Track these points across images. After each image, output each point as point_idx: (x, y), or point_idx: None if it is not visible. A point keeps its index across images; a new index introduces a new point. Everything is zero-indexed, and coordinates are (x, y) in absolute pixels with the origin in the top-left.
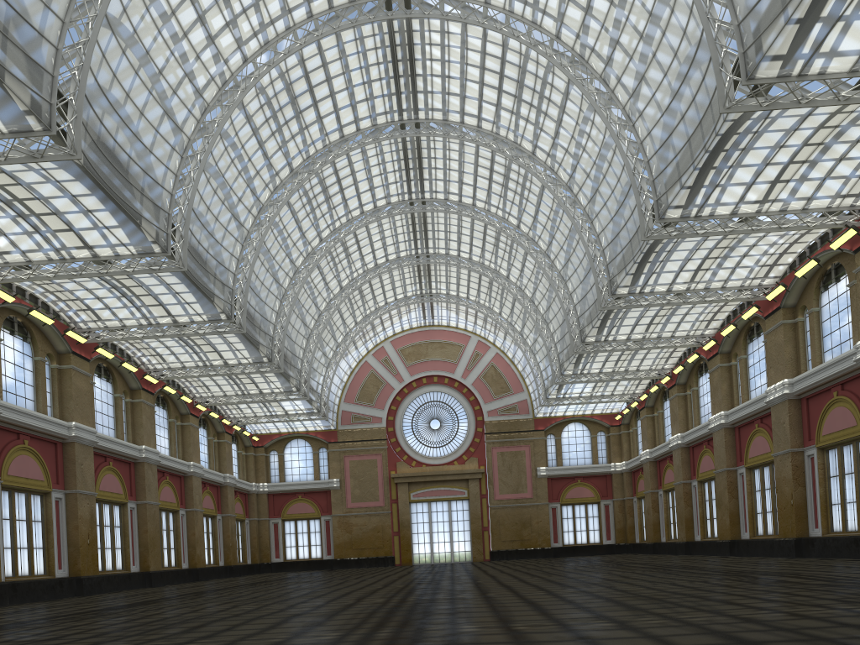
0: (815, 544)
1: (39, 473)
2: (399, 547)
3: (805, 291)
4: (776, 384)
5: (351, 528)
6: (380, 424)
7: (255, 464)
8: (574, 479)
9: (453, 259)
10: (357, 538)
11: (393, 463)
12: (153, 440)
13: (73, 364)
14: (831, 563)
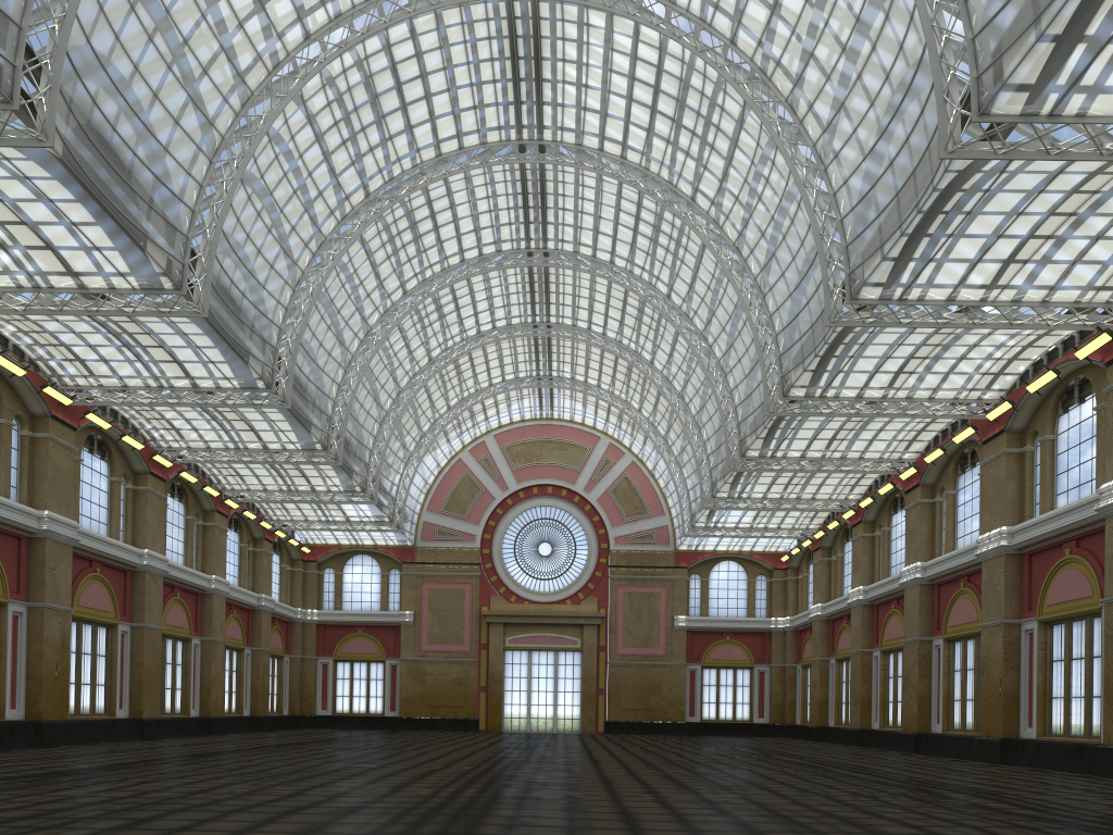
0: (1026, 749)
1: None
2: (486, 707)
3: (1039, 411)
4: (991, 532)
5: (424, 678)
6: (472, 543)
7: (303, 584)
8: (722, 635)
9: (581, 333)
10: (431, 692)
11: (486, 596)
12: (160, 543)
13: (52, 432)
14: (1046, 778)
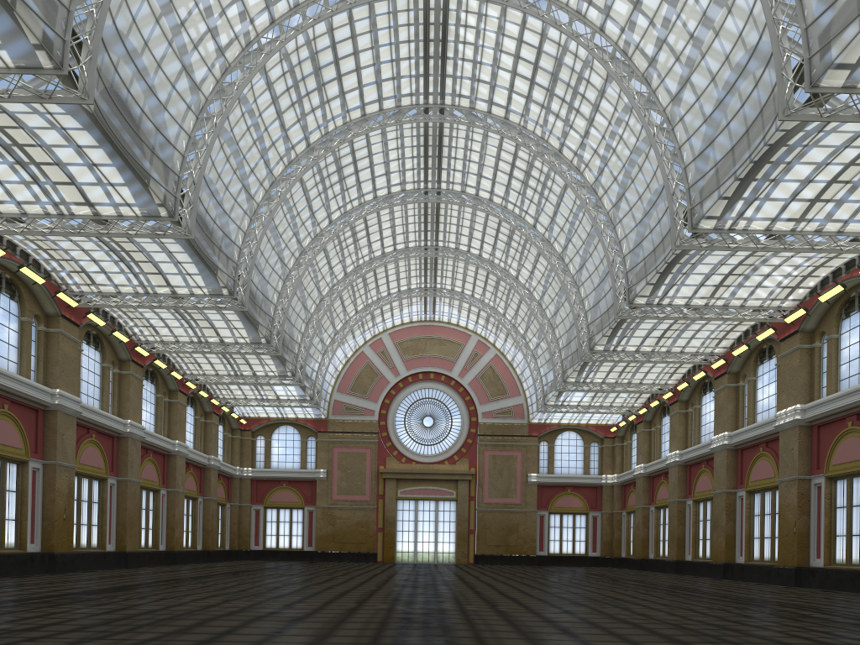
0: (816, 575)
1: (17, 440)
2: (382, 543)
3: (826, 316)
4: (787, 408)
5: (335, 521)
6: (372, 417)
7: (241, 448)
8: (564, 489)
9: (462, 255)
10: (340, 532)
11: (382, 457)
12: (139, 415)
13: (62, 328)
14: (840, 596)
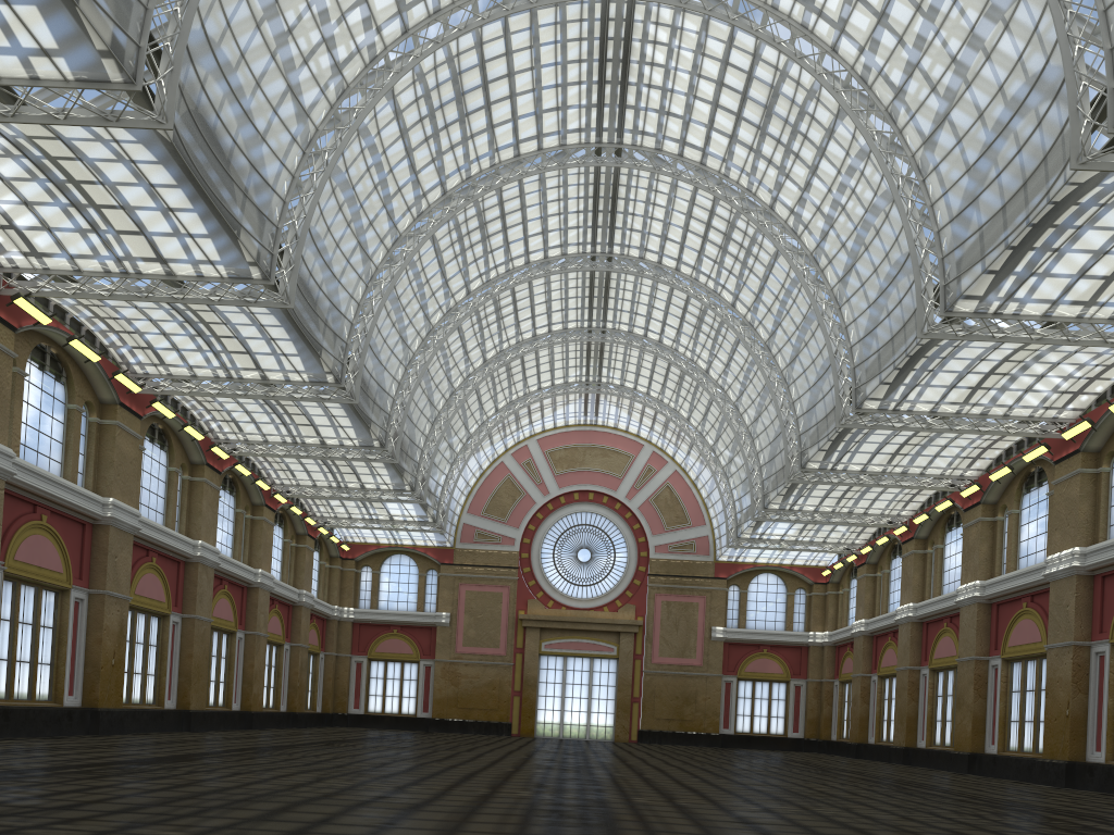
0: (1094, 773)
1: (56, 562)
2: (519, 711)
3: None
4: (1062, 552)
5: (458, 680)
6: (511, 547)
7: (341, 582)
8: (759, 648)
9: (637, 340)
10: (465, 694)
11: (523, 600)
12: (213, 535)
13: (119, 419)
14: None
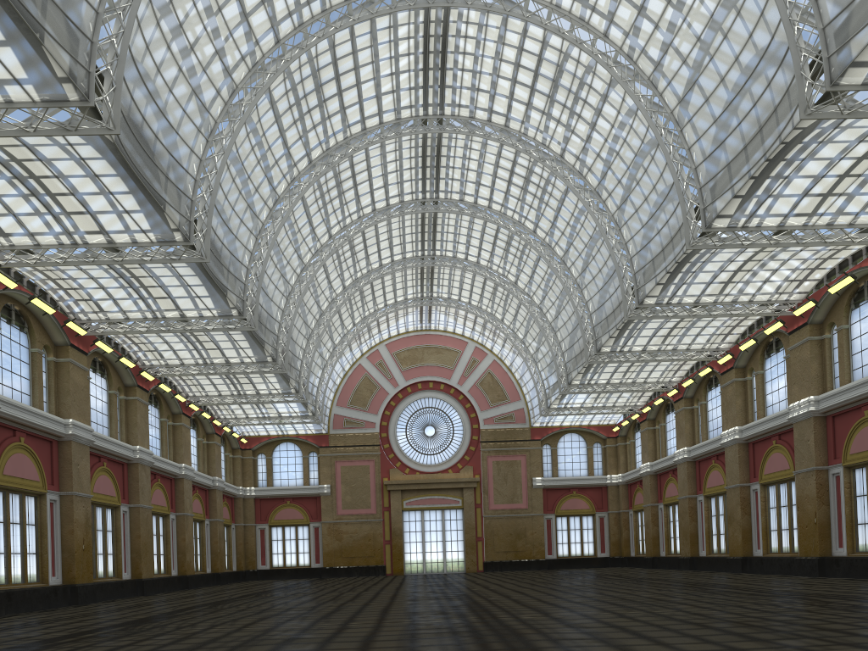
0: (840, 564)
1: (34, 473)
2: (390, 556)
3: (834, 307)
4: (800, 400)
5: (341, 536)
6: (373, 429)
7: (242, 468)
8: (570, 491)
9: (460, 263)
10: (347, 546)
11: (386, 469)
12: (147, 440)
13: (71, 357)
14: None
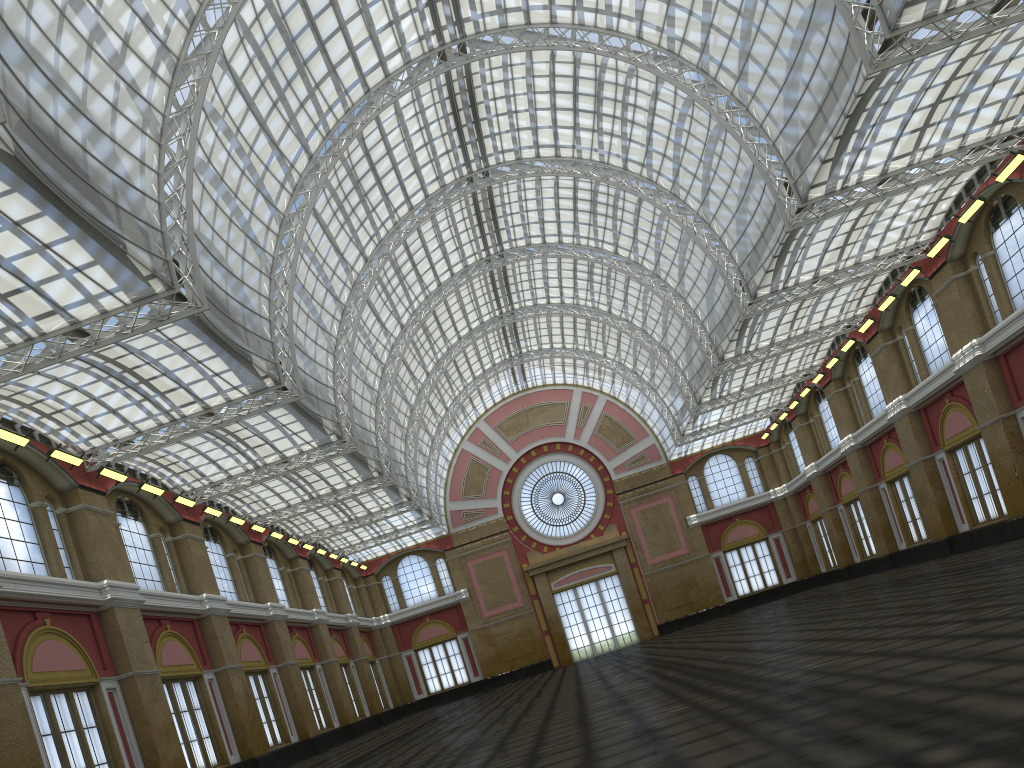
0: None
1: (187, 657)
2: (553, 647)
3: (972, 235)
4: (963, 348)
5: (494, 640)
6: (496, 515)
7: (369, 596)
8: (732, 520)
9: (543, 309)
10: (504, 649)
11: (522, 554)
12: (274, 594)
13: (187, 531)
14: None
